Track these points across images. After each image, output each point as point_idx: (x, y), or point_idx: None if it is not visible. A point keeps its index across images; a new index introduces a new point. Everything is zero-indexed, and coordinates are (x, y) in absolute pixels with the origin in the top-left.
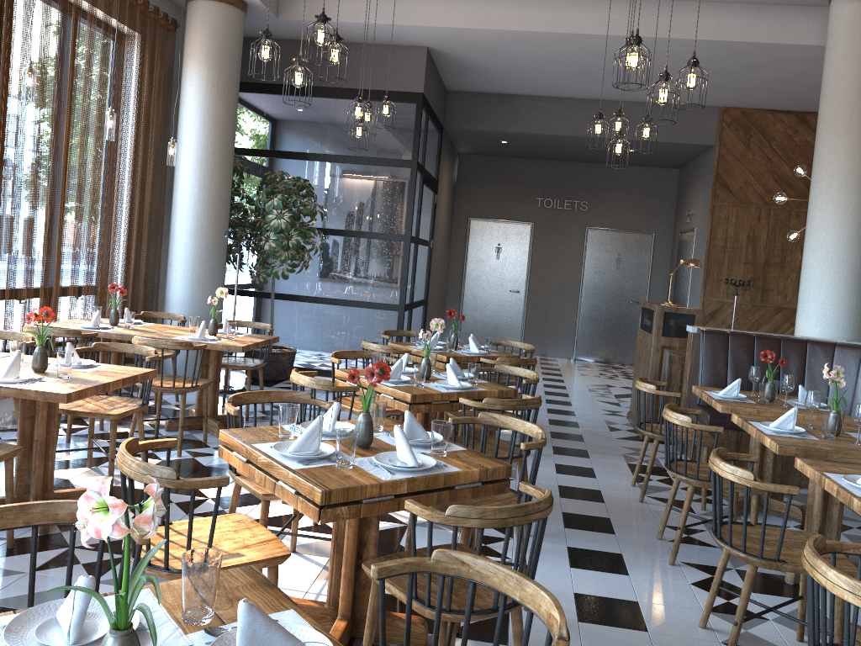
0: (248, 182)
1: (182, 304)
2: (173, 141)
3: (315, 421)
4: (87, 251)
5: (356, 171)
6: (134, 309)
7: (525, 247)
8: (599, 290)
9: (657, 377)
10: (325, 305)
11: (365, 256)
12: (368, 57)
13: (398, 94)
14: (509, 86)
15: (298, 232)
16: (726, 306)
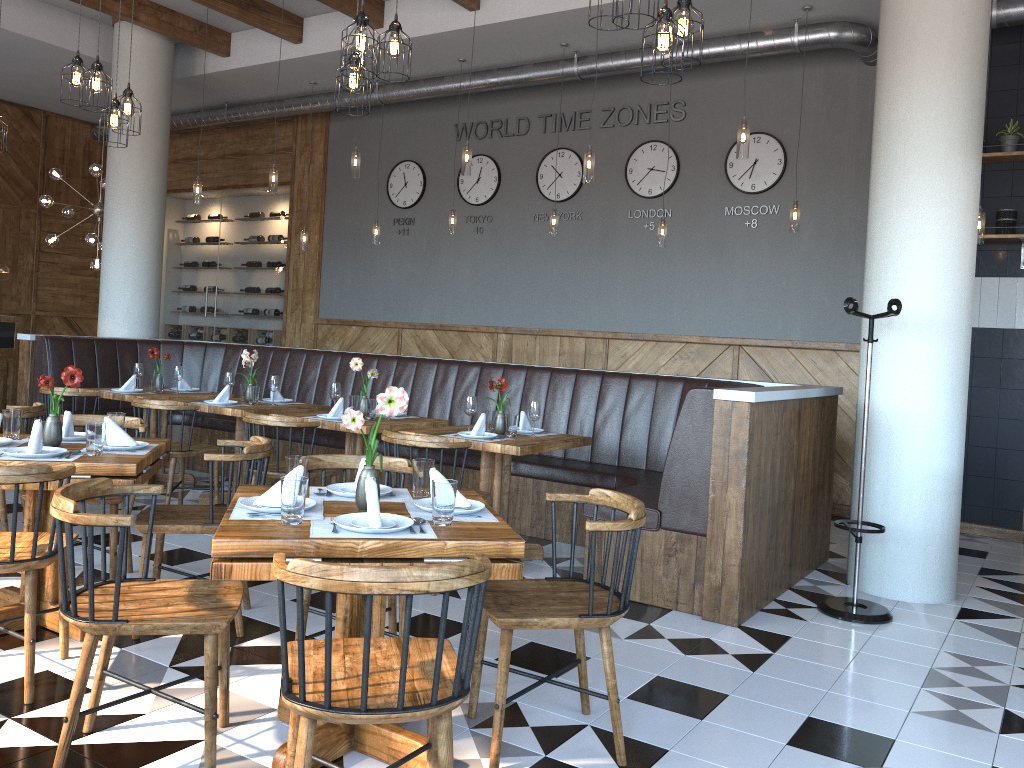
0: None
1: None
2: None
3: (39, 425)
4: None
5: None
6: None
7: None
8: None
9: None
10: None
11: None
12: None
13: None
14: None
15: None
16: None
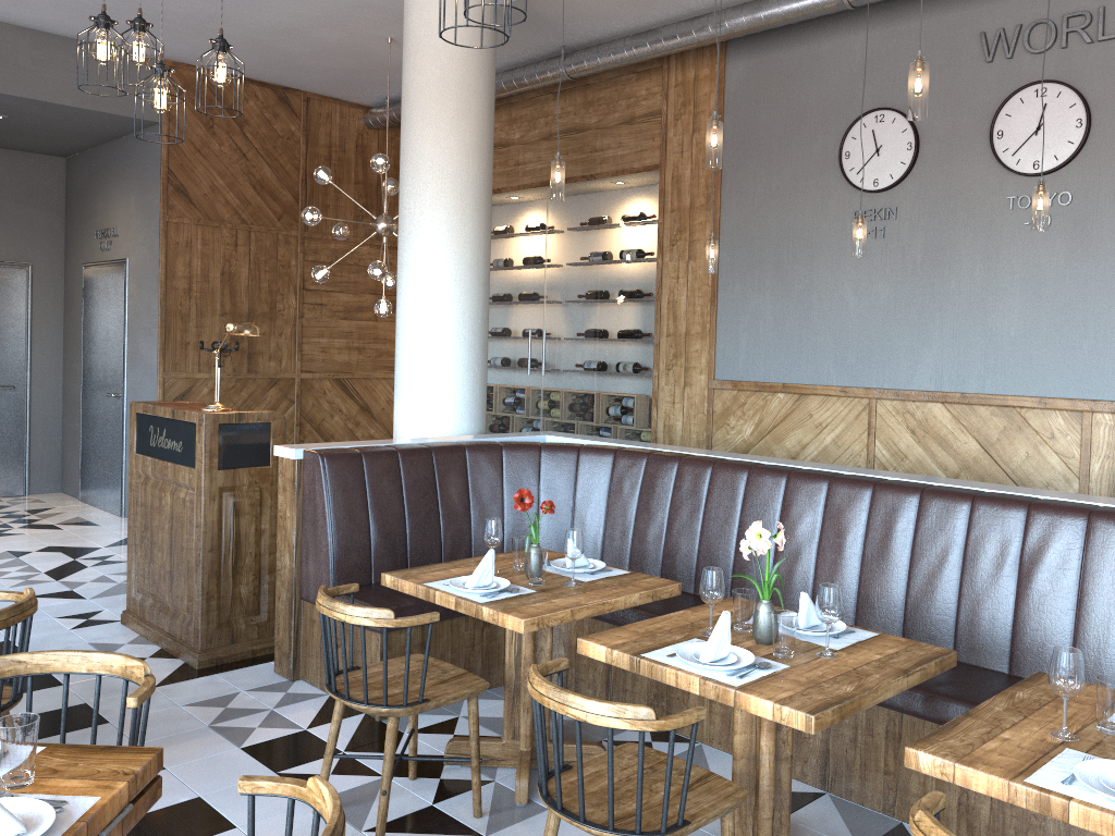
0: None
1: None
2: None
3: None
4: None
5: None
6: None
7: None
8: None
9: (217, 546)
10: None
11: None
12: None
13: None
14: None
15: None
16: (199, 385)
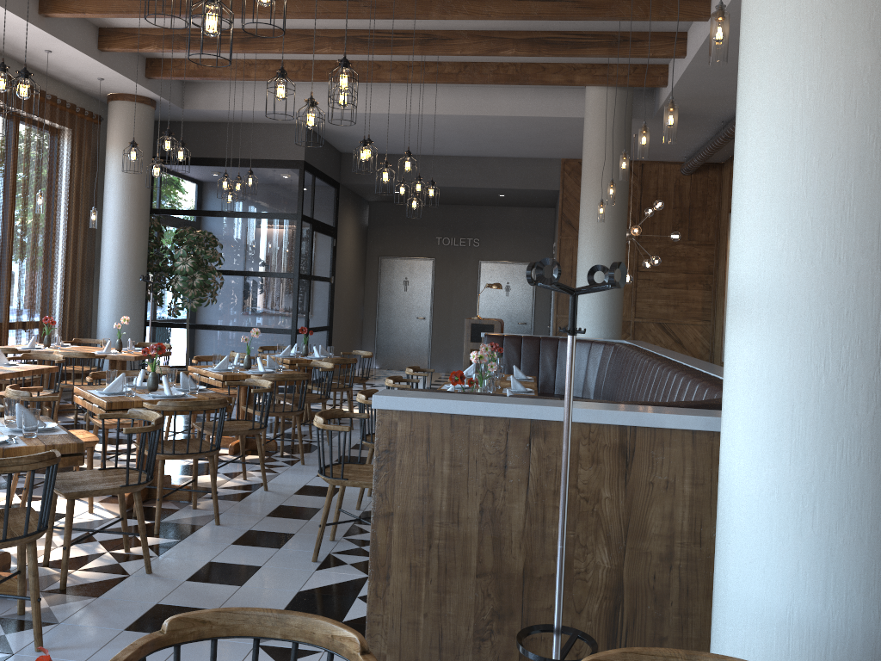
0: (169, 236)
1: (109, 333)
2: (94, 210)
3: (120, 375)
4: (29, 294)
5: (254, 223)
6: (70, 338)
7: (428, 280)
8: (493, 314)
9: None
10: (233, 332)
11: (263, 292)
12: (260, 134)
13: (284, 162)
14: (388, 148)
15: (200, 274)
16: None
